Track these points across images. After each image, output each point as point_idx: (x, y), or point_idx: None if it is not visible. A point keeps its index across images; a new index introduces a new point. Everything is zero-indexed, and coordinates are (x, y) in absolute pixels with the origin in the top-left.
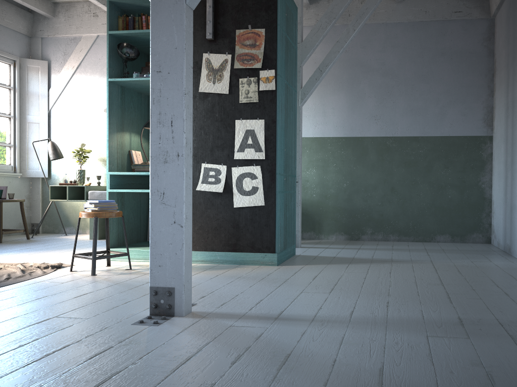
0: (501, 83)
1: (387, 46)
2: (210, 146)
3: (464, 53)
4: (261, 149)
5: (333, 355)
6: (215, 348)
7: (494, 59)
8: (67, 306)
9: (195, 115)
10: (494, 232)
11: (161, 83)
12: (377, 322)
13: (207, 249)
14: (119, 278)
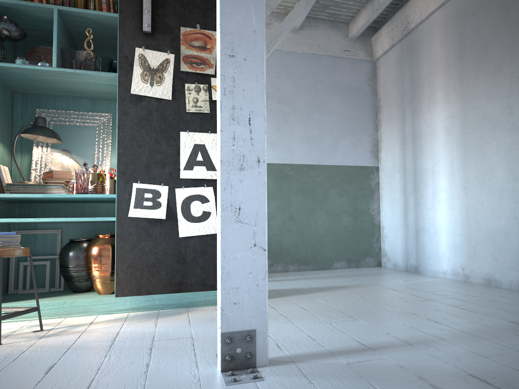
0: (391, 119)
1: (282, 73)
2: (145, 162)
3: (353, 89)
4: (214, 168)
5: (504, 366)
6: (392, 386)
7: (377, 97)
8: (64, 385)
9: (123, 121)
10: (387, 255)
11: (235, 71)
12: (464, 335)
13: (141, 292)
14: (53, 342)
